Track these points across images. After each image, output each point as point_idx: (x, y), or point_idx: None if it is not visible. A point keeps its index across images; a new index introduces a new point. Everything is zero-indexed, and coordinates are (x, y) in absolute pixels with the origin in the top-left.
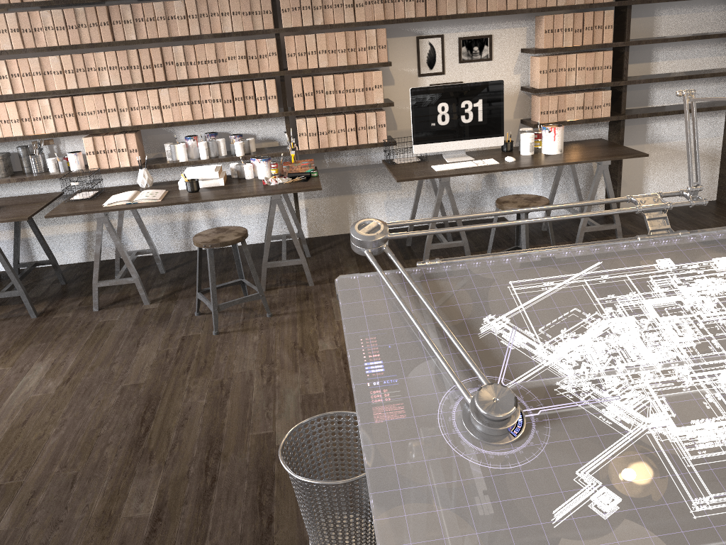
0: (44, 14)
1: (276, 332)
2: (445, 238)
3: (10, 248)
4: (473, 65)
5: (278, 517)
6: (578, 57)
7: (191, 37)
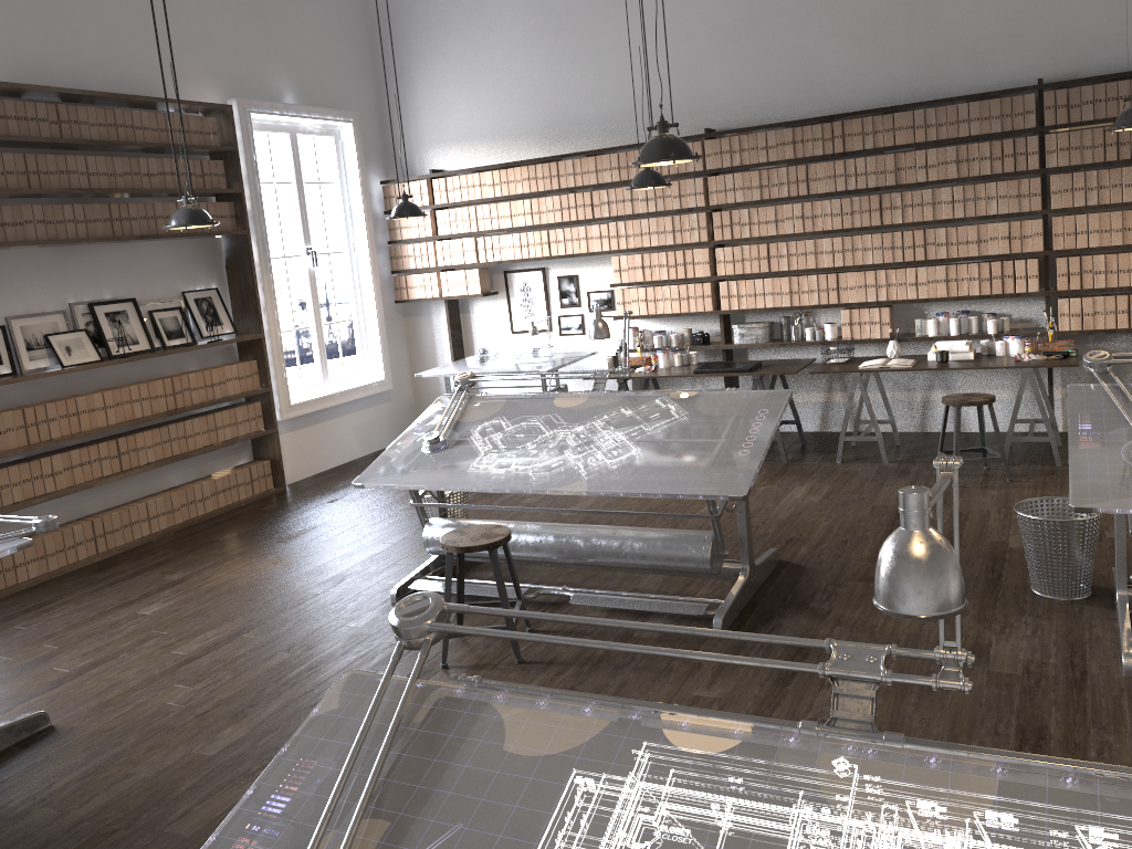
0: (824, 203)
1: (1015, 491)
2: None
3: None
4: None
5: (1007, 575)
6: None
7: (955, 220)
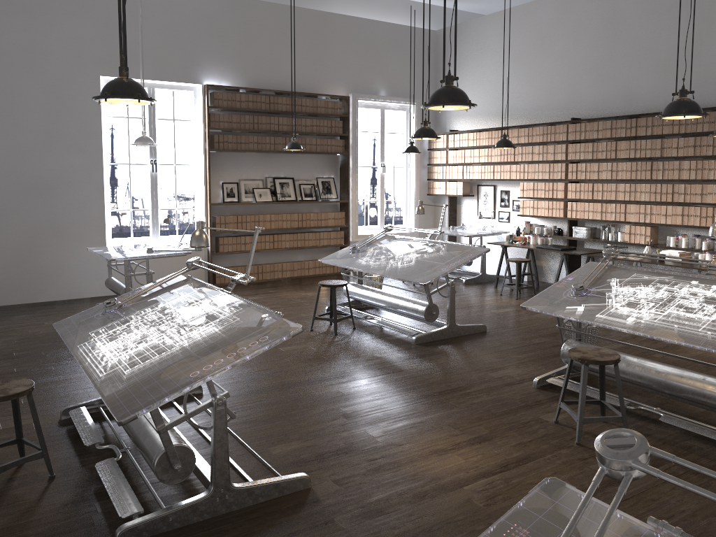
0: (623, 164)
1: None
2: None
3: None
4: None
5: None
6: None
7: (689, 180)
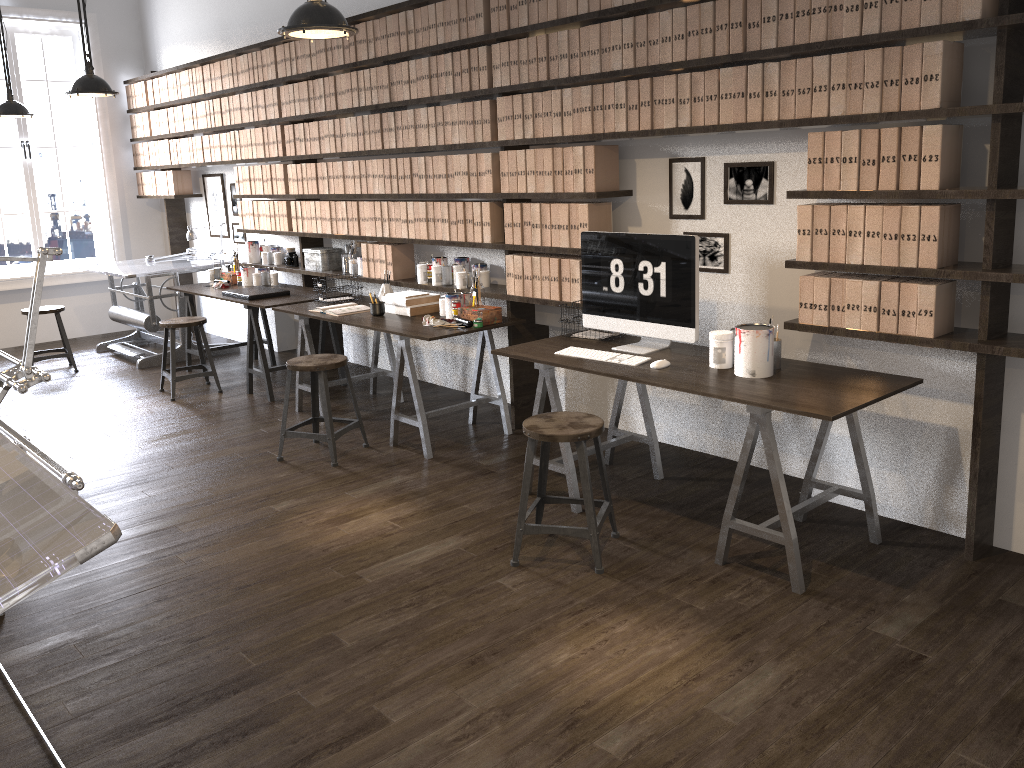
0: (347, 121)
1: (299, 479)
2: (665, 473)
3: (357, 342)
4: (744, 209)
5: None
6: (867, 211)
7: (428, 148)
